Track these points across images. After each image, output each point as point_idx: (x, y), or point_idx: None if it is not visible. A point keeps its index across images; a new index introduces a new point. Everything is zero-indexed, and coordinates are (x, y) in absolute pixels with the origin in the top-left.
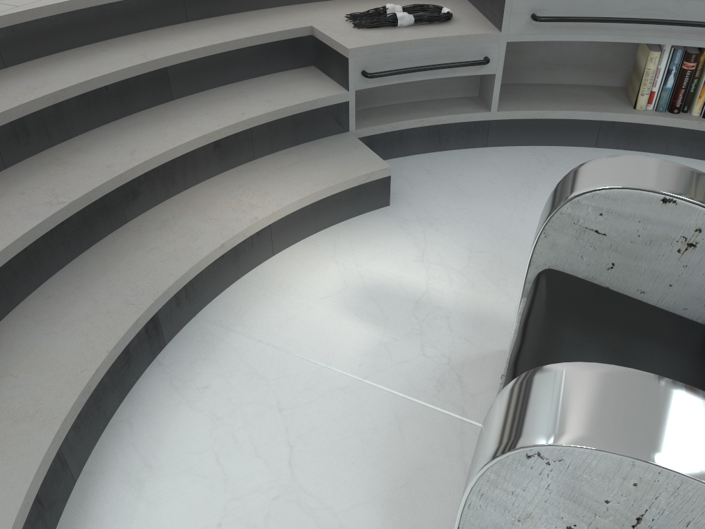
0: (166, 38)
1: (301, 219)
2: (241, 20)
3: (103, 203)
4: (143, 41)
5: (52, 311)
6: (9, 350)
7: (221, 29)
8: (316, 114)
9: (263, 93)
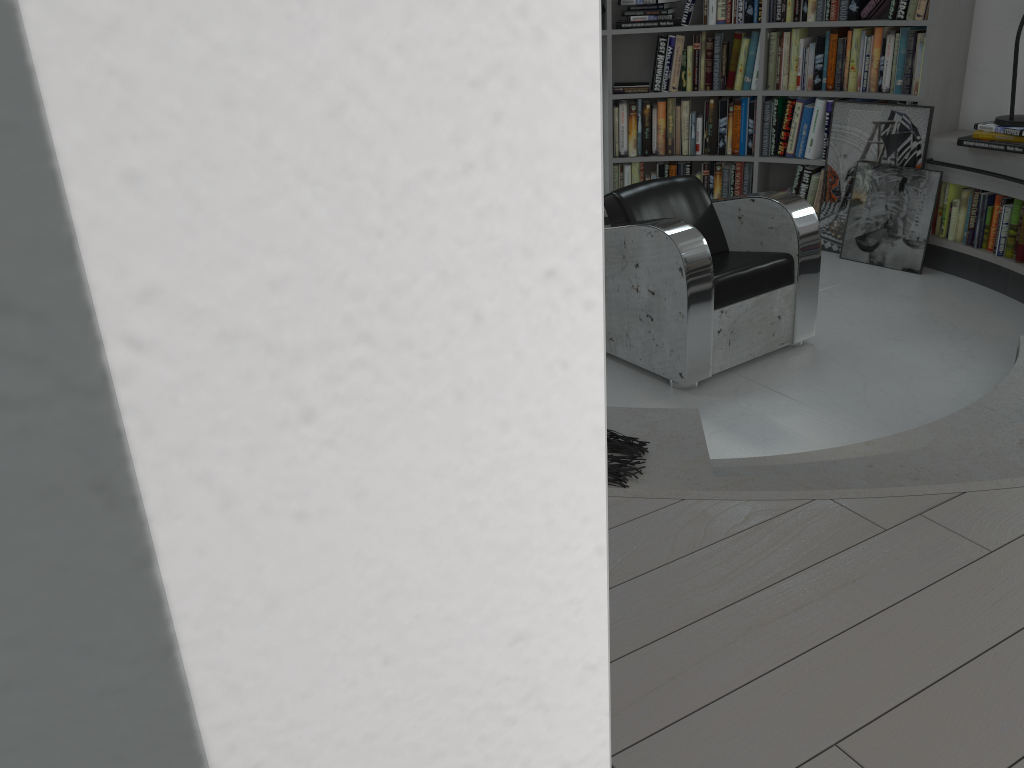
0: None
1: None
2: None
3: None
4: None
5: None
6: None
7: None
8: None
9: None
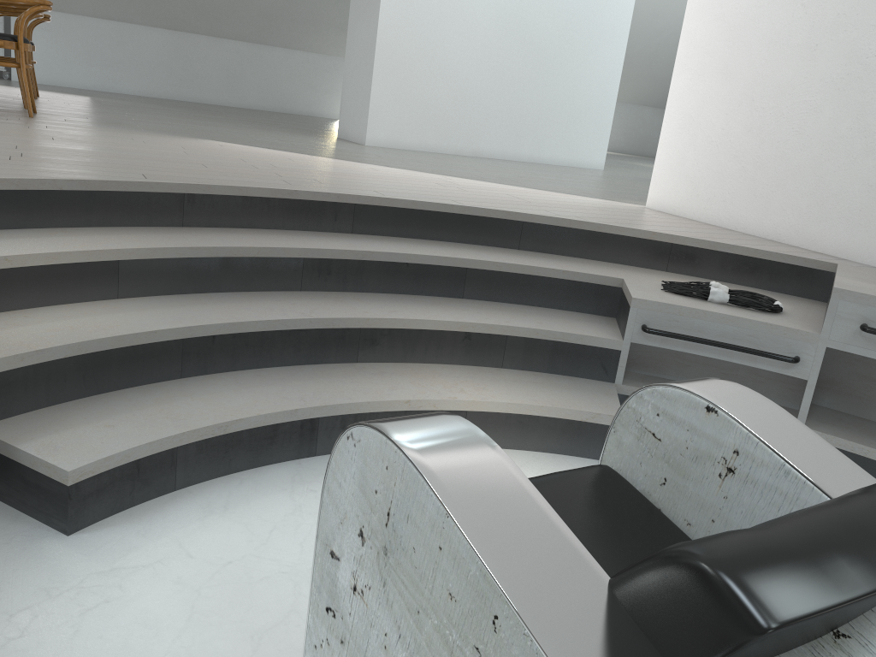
0: (485, 252)
1: (504, 425)
2: (565, 260)
3: (343, 334)
4: (466, 248)
5: (252, 382)
6: (205, 387)
7: (538, 259)
8: (580, 350)
9: (542, 317)
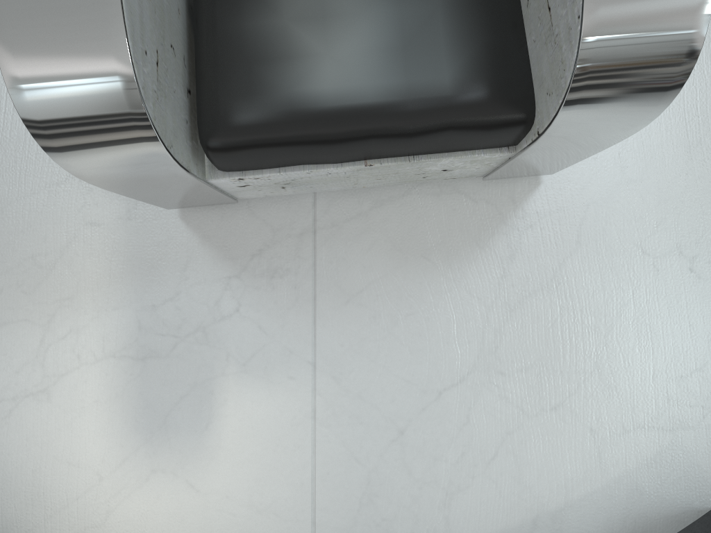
0: None
1: None
2: None
3: None
4: None
5: None
6: None
7: None
8: None
9: None
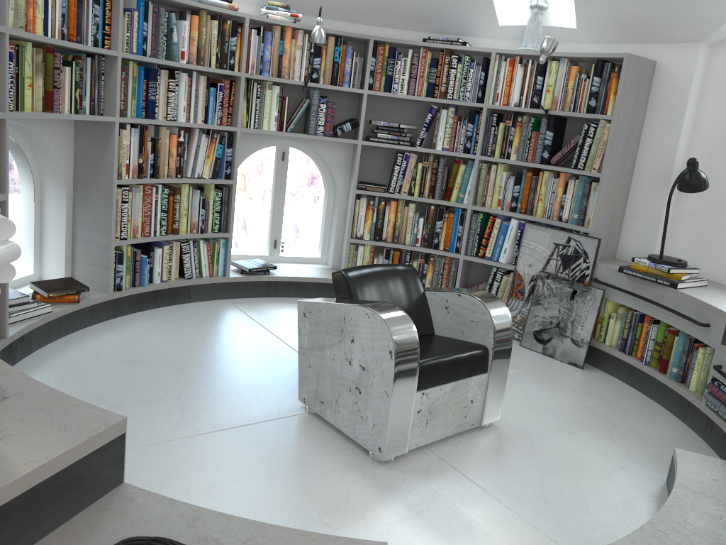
0: None
1: None
2: None
3: None
4: None
5: None
6: None
7: None
8: None
9: None
